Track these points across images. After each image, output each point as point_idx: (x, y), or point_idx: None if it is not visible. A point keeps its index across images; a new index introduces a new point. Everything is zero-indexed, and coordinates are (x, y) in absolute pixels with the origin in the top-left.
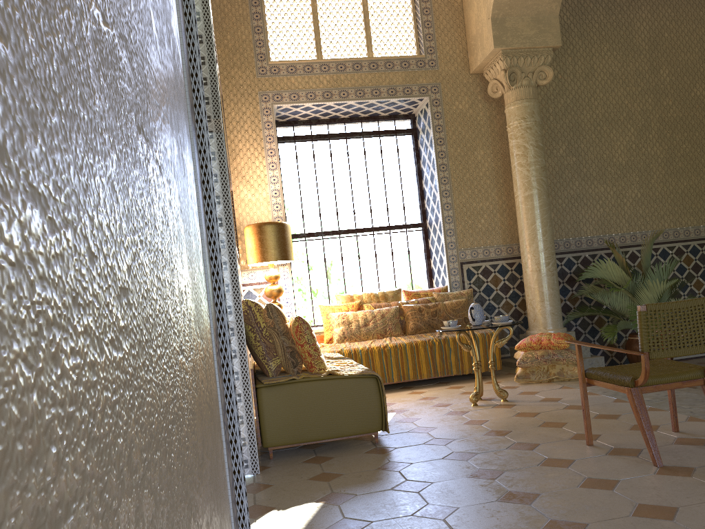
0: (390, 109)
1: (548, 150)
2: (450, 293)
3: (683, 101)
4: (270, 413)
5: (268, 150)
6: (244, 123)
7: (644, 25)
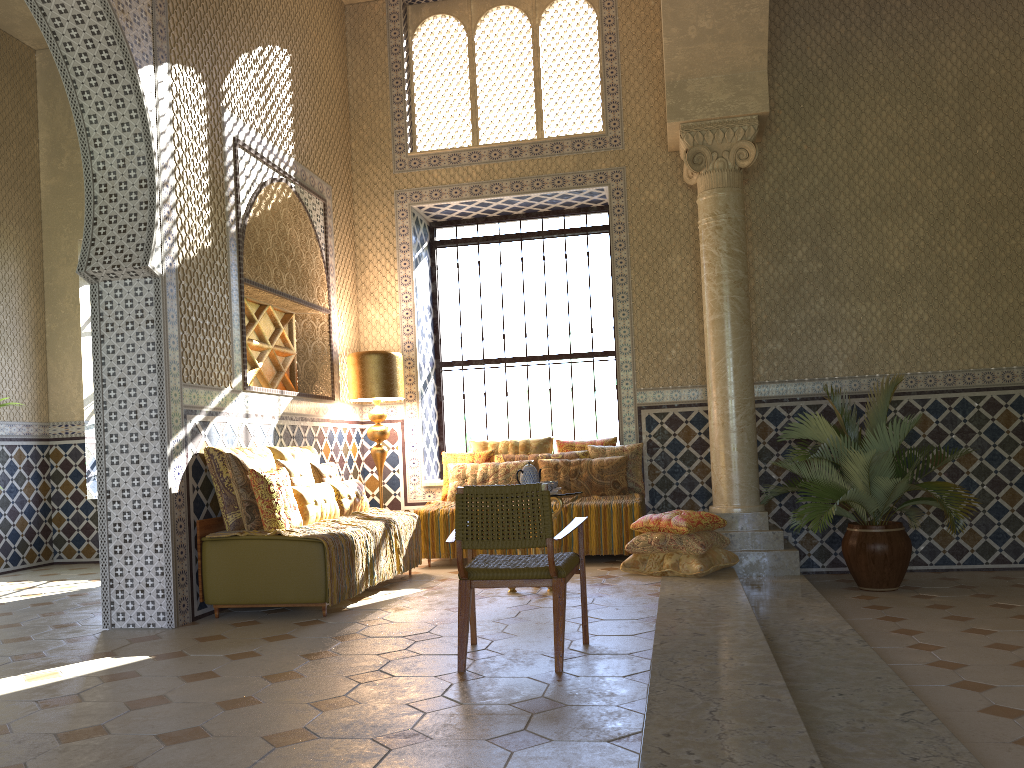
0: (572, 202)
1: (779, 253)
2: (609, 447)
3: (1016, 173)
4: (212, 569)
5: (401, 261)
6: (376, 229)
7: (952, 61)
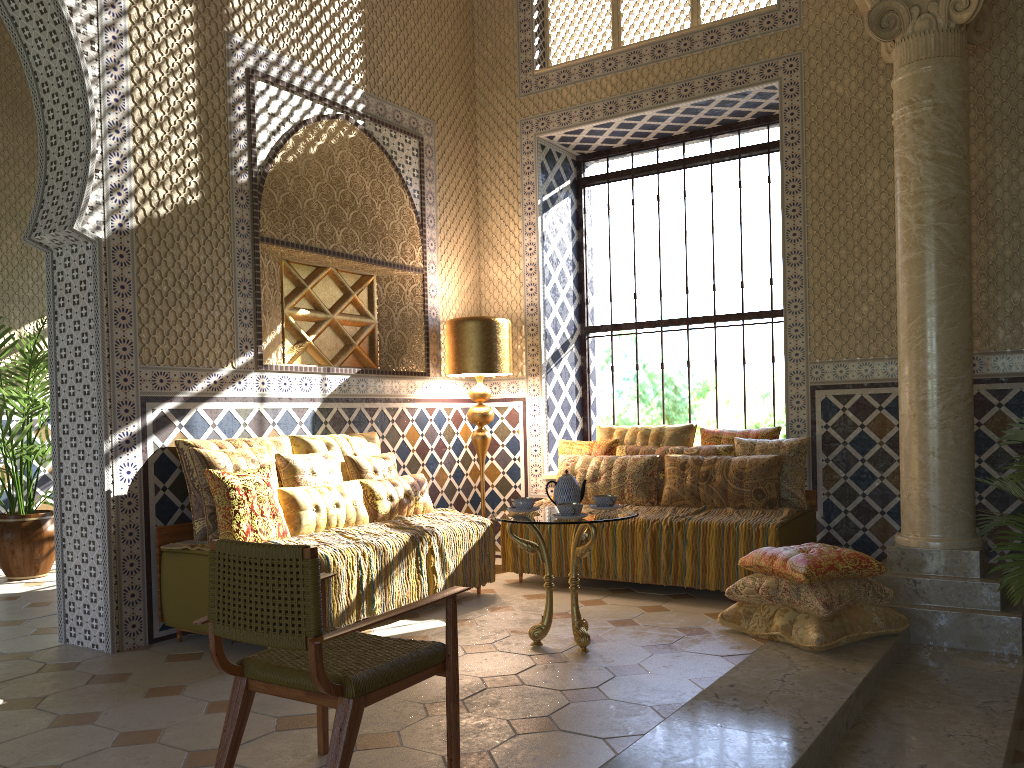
0: (742, 110)
1: None
2: (761, 441)
3: None
4: (168, 585)
5: (525, 205)
6: (499, 169)
7: None
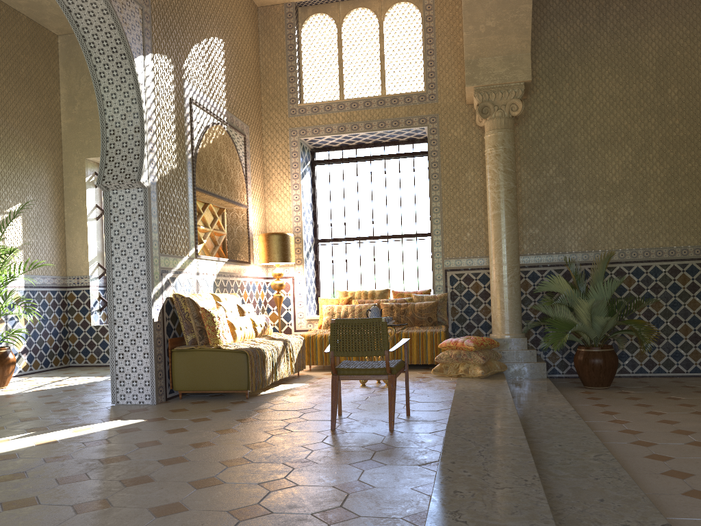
0: (403, 136)
1: (537, 171)
2: (426, 295)
3: (692, 119)
4: (178, 368)
5: (293, 174)
6: (277, 153)
7: (652, 46)
